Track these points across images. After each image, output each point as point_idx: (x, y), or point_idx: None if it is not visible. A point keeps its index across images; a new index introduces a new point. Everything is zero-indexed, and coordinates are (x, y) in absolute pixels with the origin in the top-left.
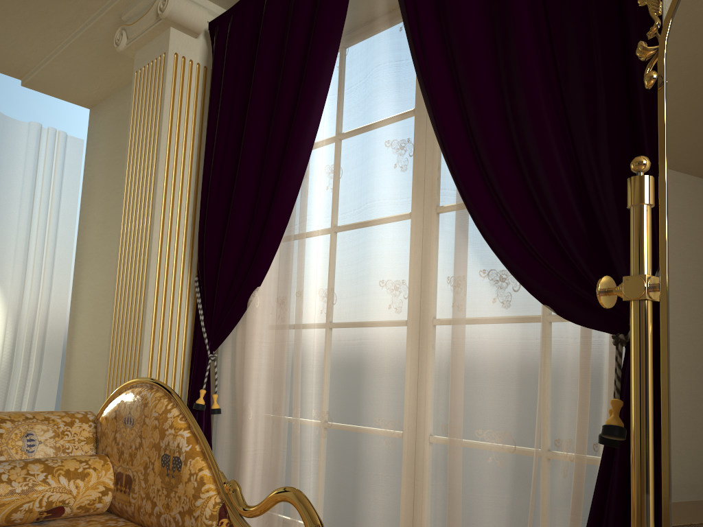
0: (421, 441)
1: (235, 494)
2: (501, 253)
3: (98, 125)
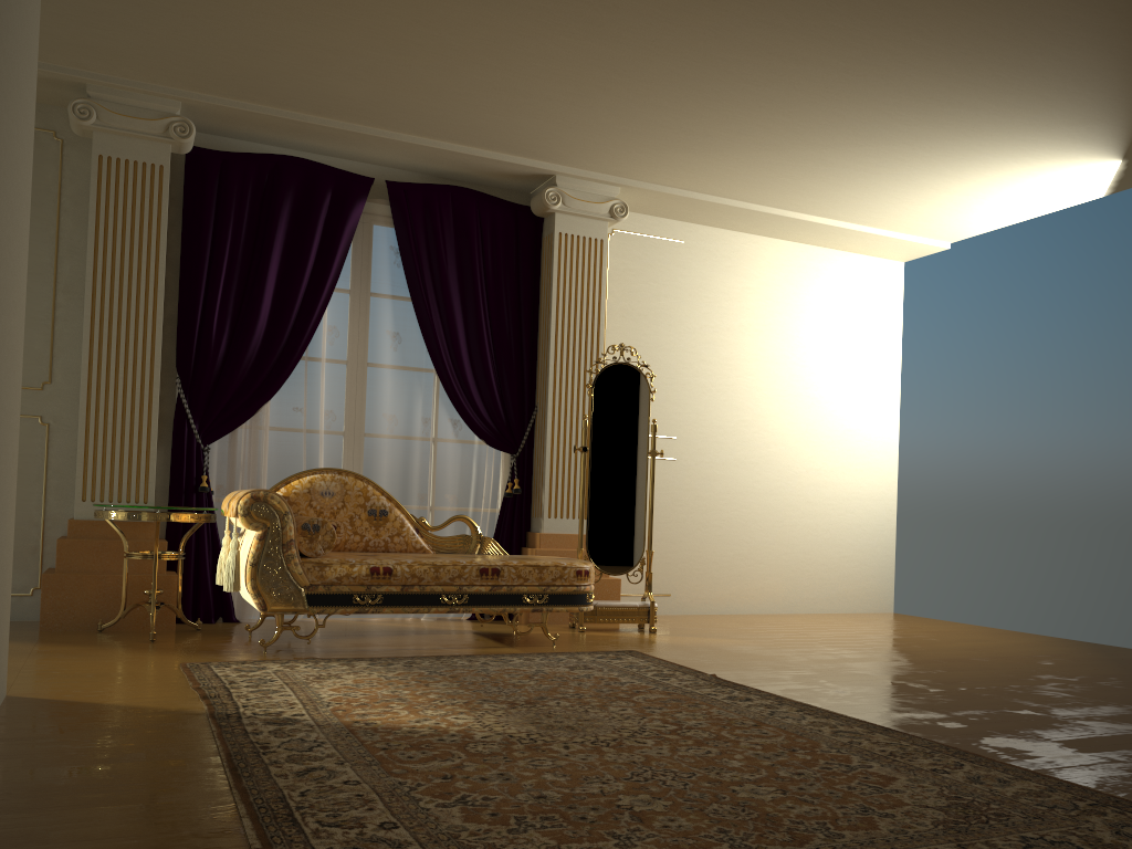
0: (409, 502)
1: (426, 522)
2: (466, 413)
3: None
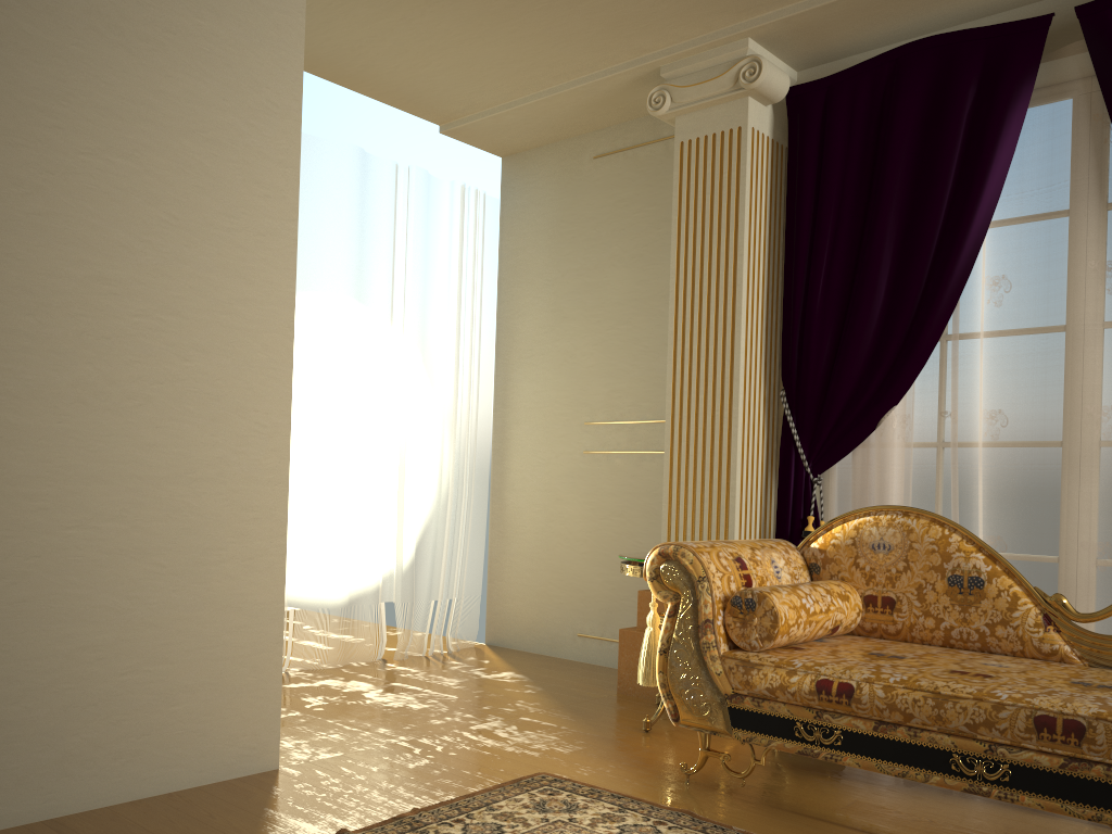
0: None
1: (1066, 604)
2: None
3: (524, 181)
